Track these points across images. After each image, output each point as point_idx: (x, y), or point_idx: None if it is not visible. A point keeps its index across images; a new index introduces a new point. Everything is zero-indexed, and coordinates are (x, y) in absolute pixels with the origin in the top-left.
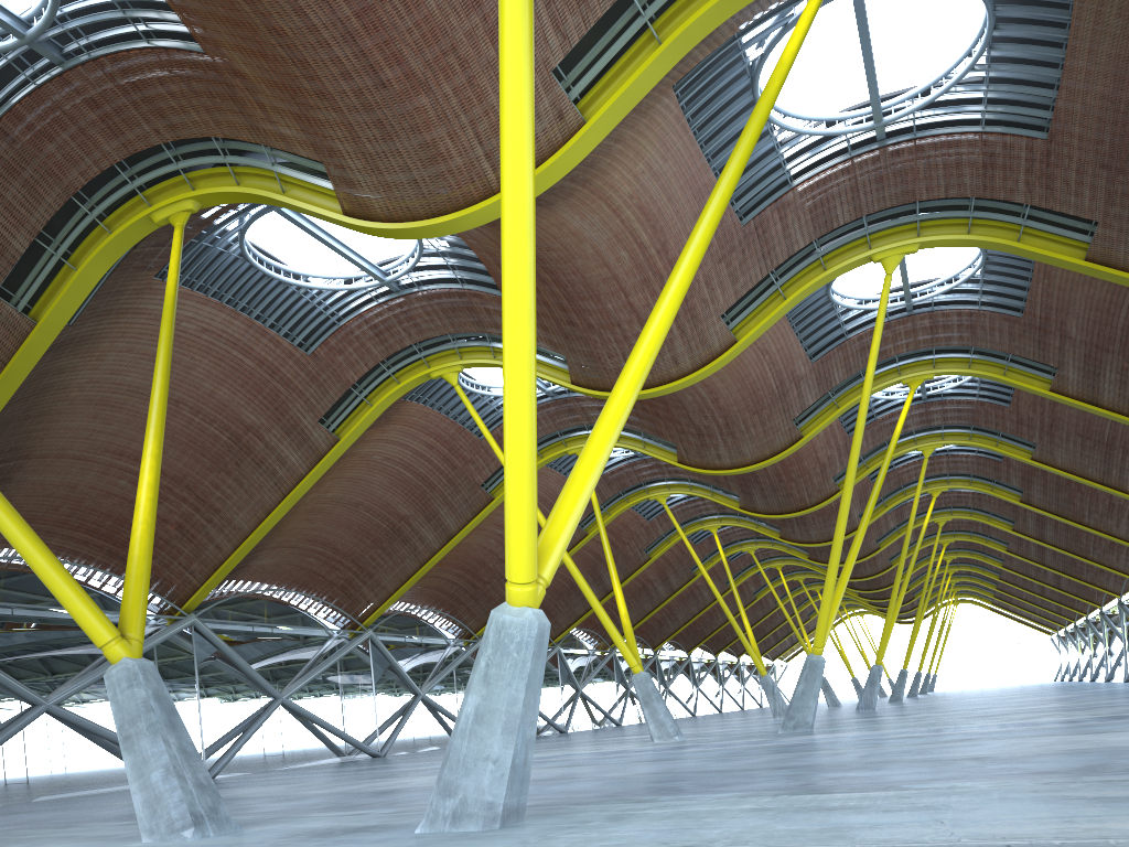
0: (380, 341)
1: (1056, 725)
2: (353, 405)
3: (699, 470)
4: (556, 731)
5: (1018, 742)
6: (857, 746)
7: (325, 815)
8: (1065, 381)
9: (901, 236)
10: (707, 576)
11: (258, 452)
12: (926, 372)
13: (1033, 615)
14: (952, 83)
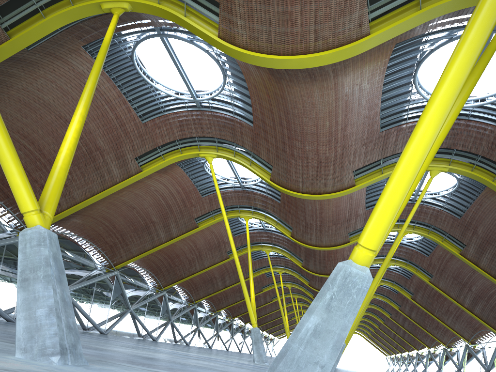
0: (181, 129)
1: None
2: (155, 156)
3: (299, 242)
4: (184, 343)
5: None
6: None
7: (136, 367)
8: (467, 251)
9: (441, 163)
10: (277, 292)
11: (98, 163)
12: (410, 230)
13: (383, 346)
14: None
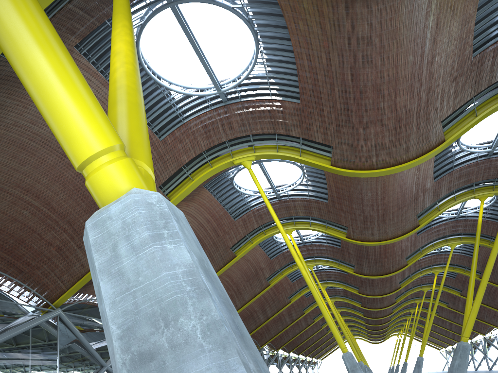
0: (206, 136)
1: None
2: (181, 178)
3: (359, 242)
4: None
5: None
6: None
7: None
8: None
9: None
10: (332, 308)
11: None
12: (490, 192)
13: (434, 341)
14: None
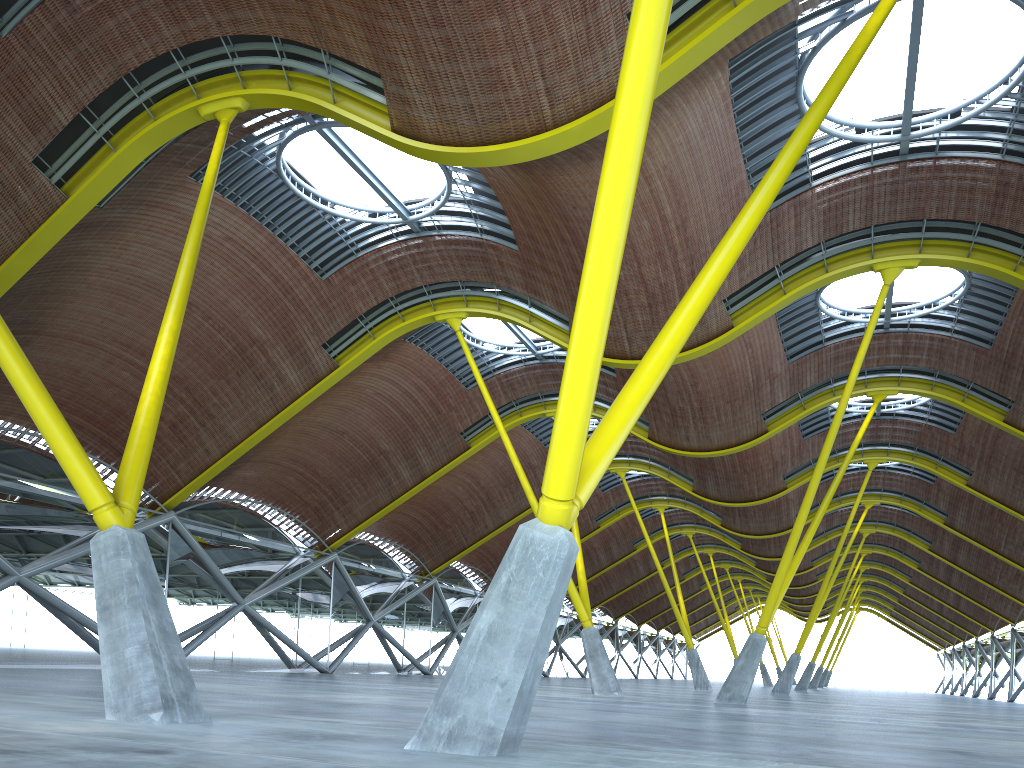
0: (393, 278)
1: (996, 730)
2: (357, 335)
3: (667, 448)
4: None
5: (980, 742)
6: (810, 724)
7: (296, 718)
8: (1019, 414)
9: (903, 251)
10: (652, 549)
11: (260, 366)
12: (891, 388)
13: (925, 631)
14: (983, 107)
